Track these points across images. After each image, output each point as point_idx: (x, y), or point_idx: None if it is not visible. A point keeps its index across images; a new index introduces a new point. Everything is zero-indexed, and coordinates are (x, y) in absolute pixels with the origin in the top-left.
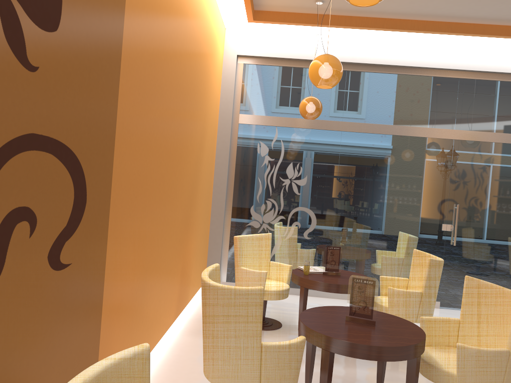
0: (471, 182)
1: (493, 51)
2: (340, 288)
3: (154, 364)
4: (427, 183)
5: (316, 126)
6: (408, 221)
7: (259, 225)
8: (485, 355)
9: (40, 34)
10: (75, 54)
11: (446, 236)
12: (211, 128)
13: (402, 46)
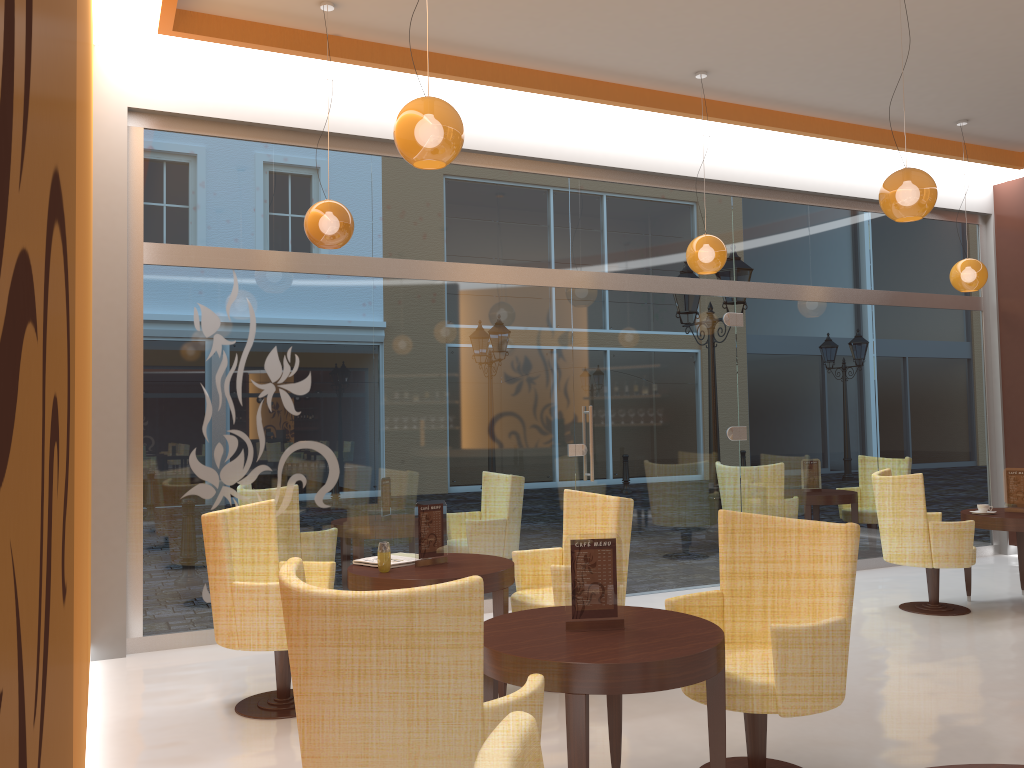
0: (606, 364)
1: (617, 132)
2: None
3: None
4: (536, 371)
5: (320, 268)
6: (513, 446)
7: (213, 491)
8: (818, 634)
9: None
10: None
11: (577, 465)
12: (91, 273)
13: (472, 113)
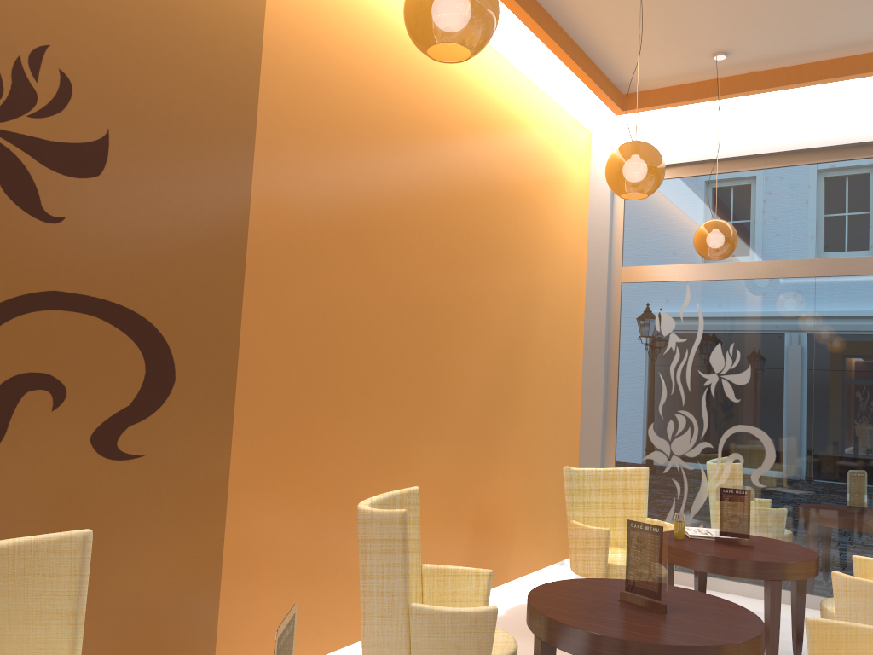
0: None
1: None
2: (724, 566)
3: None
4: None
5: (761, 273)
6: None
7: (665, 458)
8: None
9: (67, 182)
10: (140, 199)
11: None
12: (558, 294)
13: None
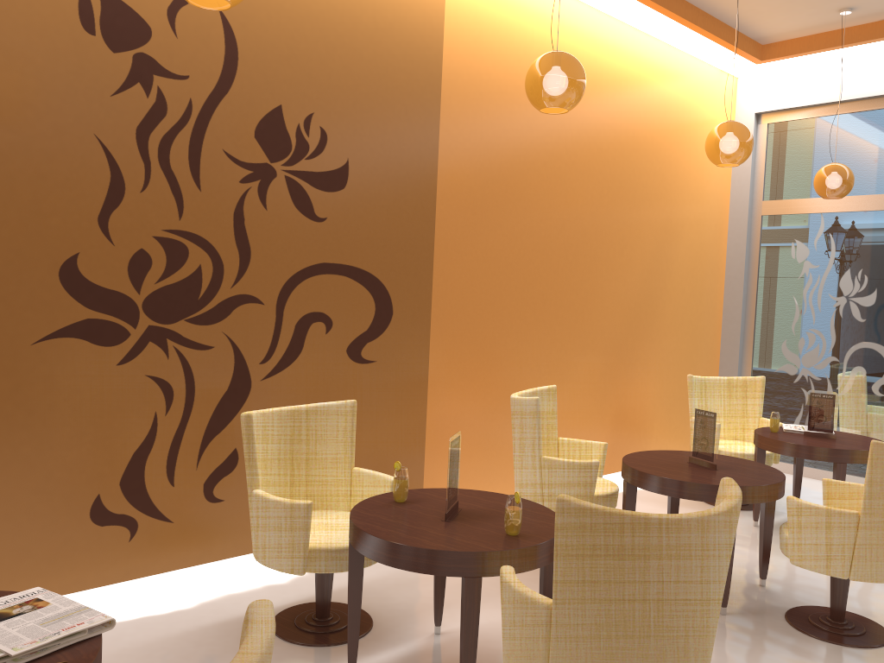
0: None
1: None
2: (799, 451)
3: None
4: None
5: None
6: None
7: (795, 370)
8: (817, 513)
9: (327, 195)
10: (367, 200)
11: None
12: (698, 229)
13: None
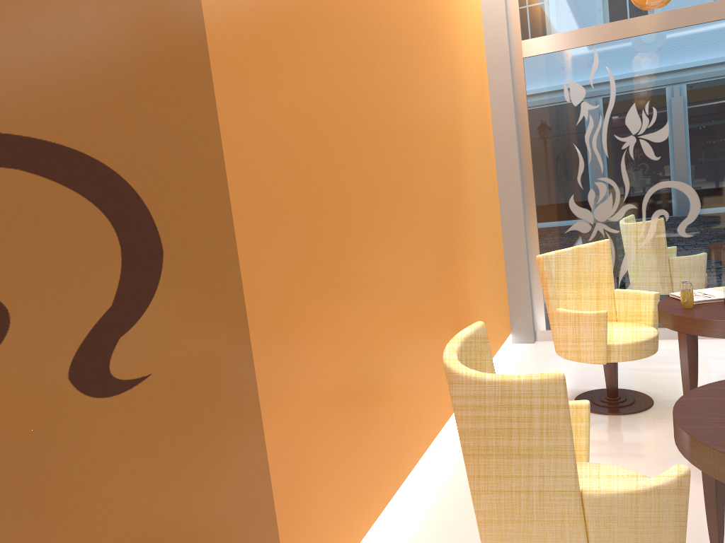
0: None
1: None
2: None
3: (419, 495)
4: None
5: (672, 23)
6: None
7: (589, 227)
8: None
9: None
10: None
11: None
12: (472, 78)
13: None
